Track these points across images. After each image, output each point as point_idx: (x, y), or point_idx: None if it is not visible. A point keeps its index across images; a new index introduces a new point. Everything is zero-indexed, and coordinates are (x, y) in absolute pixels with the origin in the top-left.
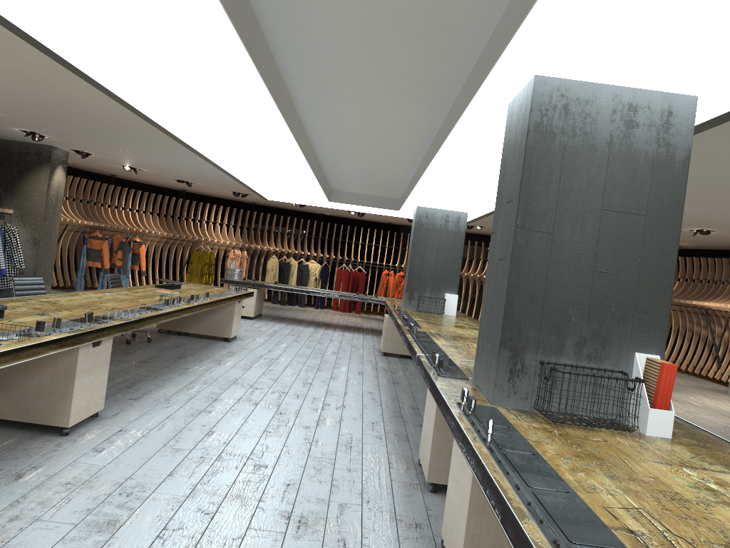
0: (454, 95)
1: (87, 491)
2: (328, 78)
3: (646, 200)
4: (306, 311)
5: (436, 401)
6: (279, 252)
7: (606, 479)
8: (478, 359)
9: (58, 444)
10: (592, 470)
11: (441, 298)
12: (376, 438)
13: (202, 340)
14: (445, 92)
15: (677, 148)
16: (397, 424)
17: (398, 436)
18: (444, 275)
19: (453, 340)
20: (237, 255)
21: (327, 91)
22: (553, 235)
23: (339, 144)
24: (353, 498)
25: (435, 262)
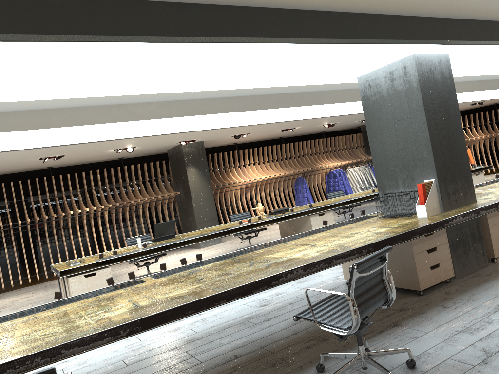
0: None
1: None
2: None
3: (408, 110)
4: None
5: None
6: None
7: (327, 233)
8: None
9: None
10: (332, 232)
11: None
12: None
13: None
14: None
15: (412, 81)
16: None
17: None
18: None
19: None
20: None
21: None
22: (381, 139)
23: (454, 78)
24: None
25: None
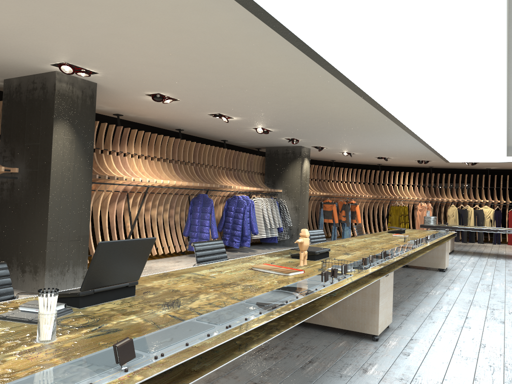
0: None
1: None
2: None
3: None
4: (487, 246)
5: None
6: (456, 202)
7: None
8: None
9: (375, 347)
10: None
11: None
12: None
13: (422, 270)
14: None
15: None
16: None
17: None
18: None
19: None
20: (424, 206)
21: None
22: None
23: None
24: None
25: None
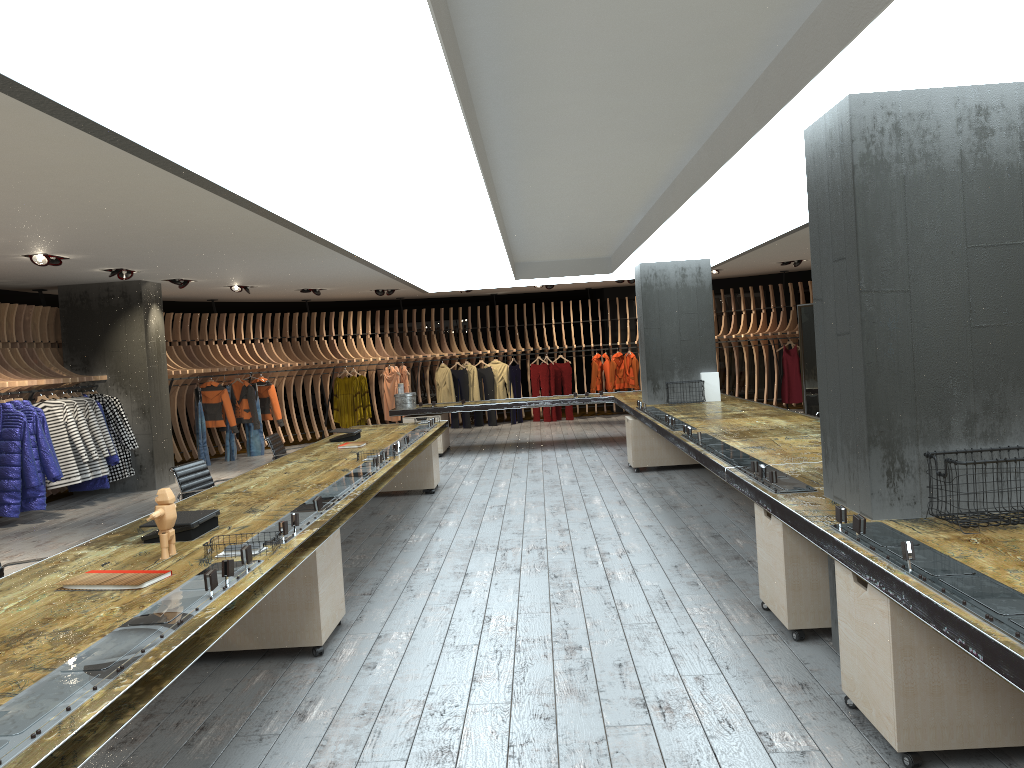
0: (714, 126)
1: (392, 719)
2: (547, 138)
3: (1022, 224)
4: (503, 430)
5: (793, 527)
6: (448, 358)
7: None
8: (829, 463)
9: (319, 669)
10: None
11: (697, 380)
12: (691, 585)
13: (397, 498)
14: (703, 124)
15: None
16: (706, 562)
17: (717, 577)
18: (694, 349)
19: (750, 438)
20: (395, 373)
21: (541, 152)
22: (910, 293)
23: (541, 208)
24: (707, 666)
25: (679, 334)
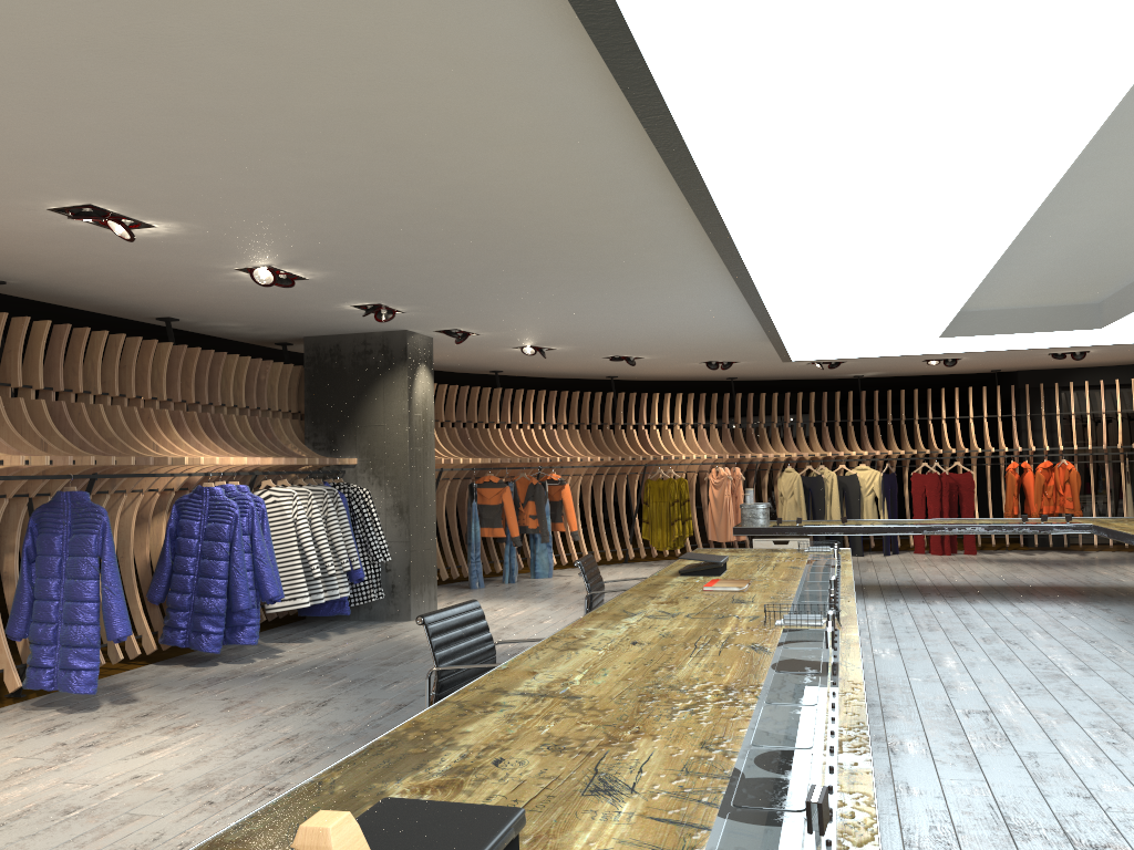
0: None
1: None
2: None
3: None
4: (877, 563)
5: None
6: (796, 460)
7: None
8: None
9: None
10: None
11: None
12: None
13: None
14: None
15: None
16: None
17: None
18: None
19: None
20: (725, 476)
21: None
22: None
23: (1121, 151)
24: None
25: None
